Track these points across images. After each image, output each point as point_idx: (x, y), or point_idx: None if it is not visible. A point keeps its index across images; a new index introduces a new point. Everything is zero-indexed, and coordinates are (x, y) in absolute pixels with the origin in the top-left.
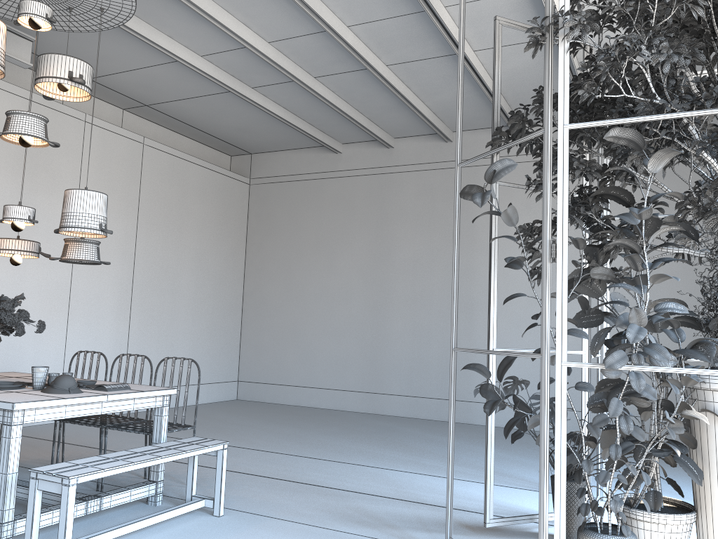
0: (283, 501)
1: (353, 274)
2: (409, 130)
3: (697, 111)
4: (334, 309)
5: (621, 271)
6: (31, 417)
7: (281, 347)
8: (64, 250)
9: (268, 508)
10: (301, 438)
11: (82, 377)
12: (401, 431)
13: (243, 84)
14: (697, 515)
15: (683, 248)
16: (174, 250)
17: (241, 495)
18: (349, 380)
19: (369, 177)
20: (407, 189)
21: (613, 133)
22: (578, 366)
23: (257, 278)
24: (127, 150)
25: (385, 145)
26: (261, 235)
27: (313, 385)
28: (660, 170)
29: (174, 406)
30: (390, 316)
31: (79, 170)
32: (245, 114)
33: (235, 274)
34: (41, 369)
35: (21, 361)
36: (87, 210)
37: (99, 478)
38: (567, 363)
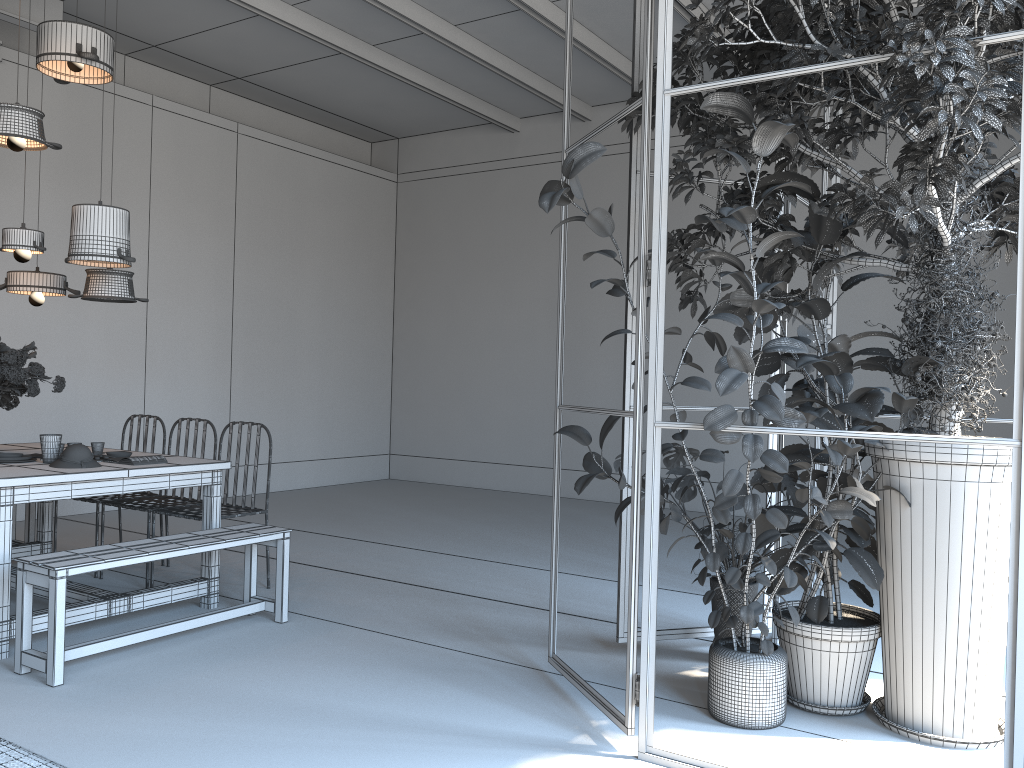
0: (375, 606)
1: (538, 304)
2: (610, 93)
3: (836, 63)
4: (513, 354)
5: (797, 294)
6: (24, 496)
7: (444, 407)
8: (86, 284)
9: (351, 614)
10: (447, 528)
11: (137, 449)
12: (590, 521)
13: (359, 41)
14: (881, 630)
15: (880, 260)
16: (289, 278)
17: (325, 598)
18: (534, 451)
19: (557, 166)
20: (609, 181)
21: (714, 101)
22: (675, 427)
23: (411, 314)
24: (215, 143)
25: (579, 118)
26: (414, 254)
27: (487, 459)
28: (772, 151)
29: (299, 488)
30: (587, 363)
31: (148, 174)
32: (374, 82)
33: (380, 309)
34: (50, 438)
35: (86, 429)
36: (100, 232)
37: (148, 575)
38: (661, 424)
